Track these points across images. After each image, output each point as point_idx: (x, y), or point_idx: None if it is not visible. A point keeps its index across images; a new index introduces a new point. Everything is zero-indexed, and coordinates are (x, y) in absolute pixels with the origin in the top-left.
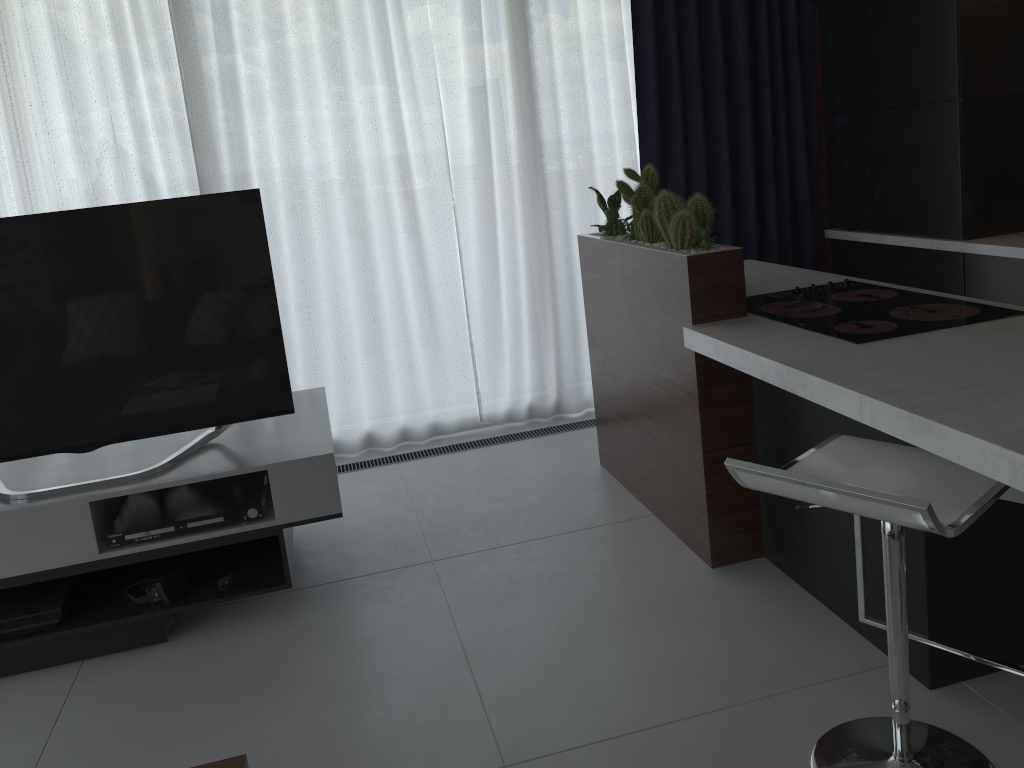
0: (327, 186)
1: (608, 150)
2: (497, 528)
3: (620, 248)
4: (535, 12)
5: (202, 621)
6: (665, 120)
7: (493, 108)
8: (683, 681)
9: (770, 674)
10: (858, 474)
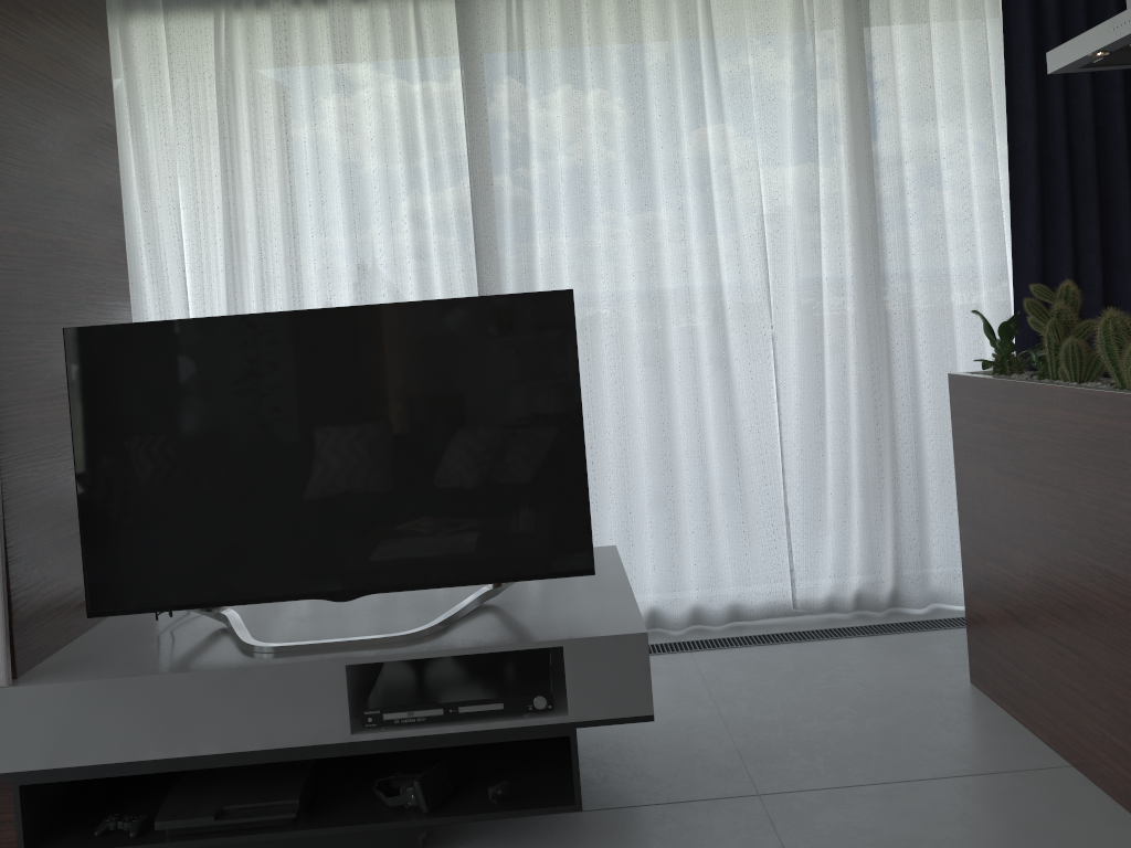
0: (623, 305)
1: (970, 274)
2: (841, 758)
3: (1027, 389)
4: (882, 107)
5: (462, 839)
6: (1047, 239)
7: (825, 219)
8: None
9: None
10: None
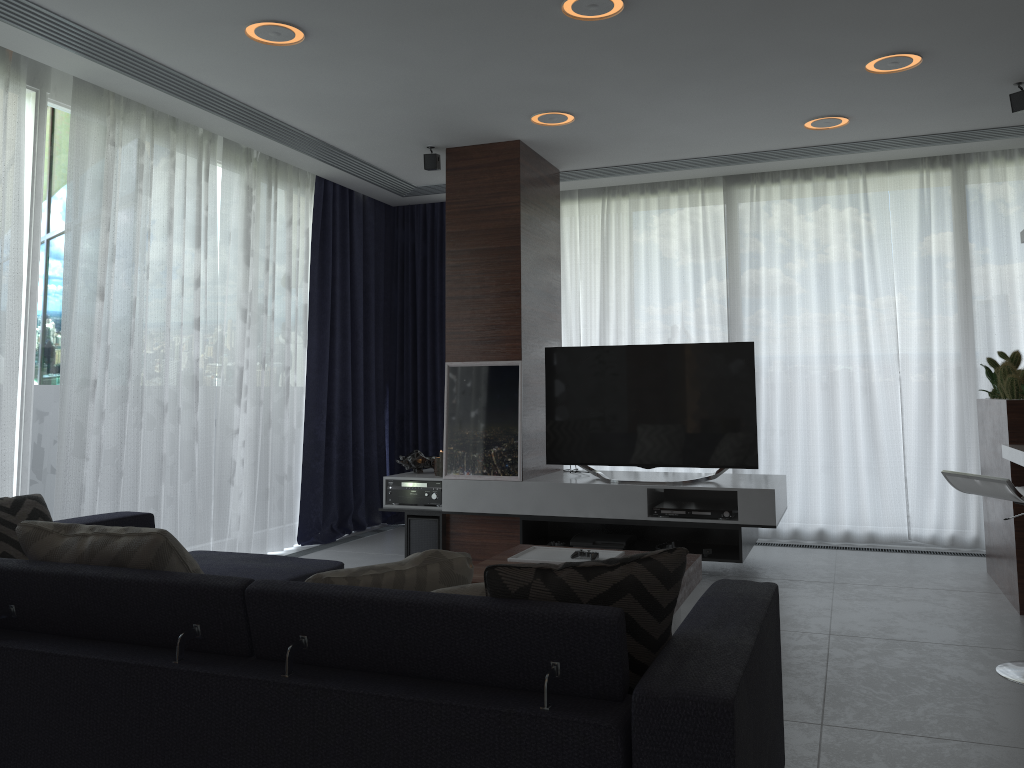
0: (809, 355)
1: None
2: (885, 580)
3: (988, 402)
4: (975, 247)
5: None
6: None
7: (936, 311)
8: (953, 636)
9: (1011, 644)
10: (1021, 492)
